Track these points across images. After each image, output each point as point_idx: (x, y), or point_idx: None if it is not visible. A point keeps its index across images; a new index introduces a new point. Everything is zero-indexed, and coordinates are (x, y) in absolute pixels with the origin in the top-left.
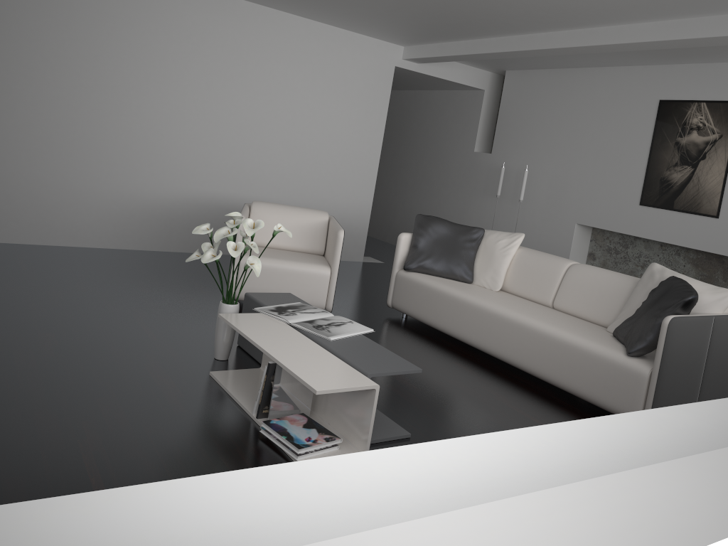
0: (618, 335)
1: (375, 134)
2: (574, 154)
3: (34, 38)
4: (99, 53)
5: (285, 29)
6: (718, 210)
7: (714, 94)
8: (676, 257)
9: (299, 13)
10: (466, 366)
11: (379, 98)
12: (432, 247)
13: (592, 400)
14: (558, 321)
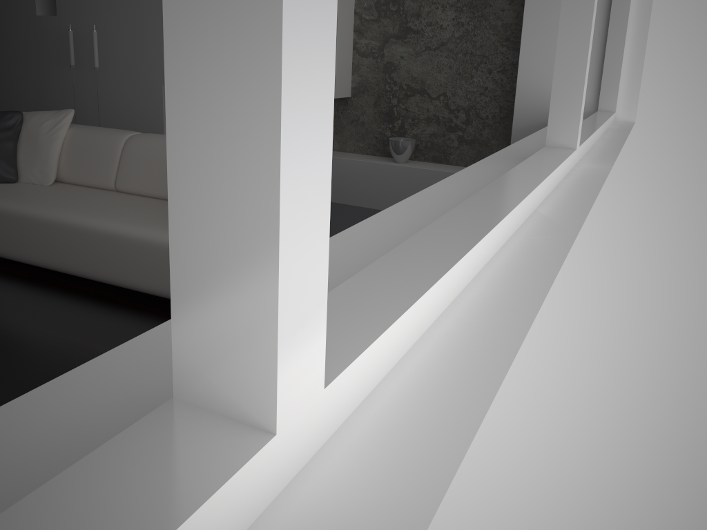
0: None
1: None
2: (146, 6)
3: None
4: None
5: None
6: None
7: None
8: None
9: None
10: (6, 291)
11: None
12: None
13: (152, 292)
14: (111, 209)
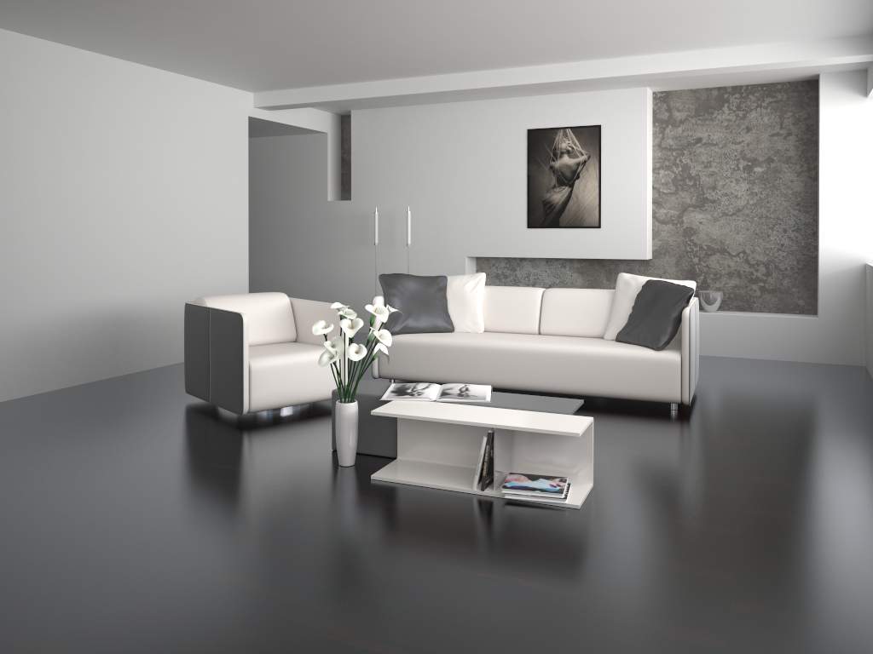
0: (627, 339)
1: (240, 196)
2: (450, 189)
3: None
4: None
5: (136, 83)
6: (599, 221)
7: (576, 121)
8: (562, 270)
9: (153, 63)
10: None
11: (239, 155)
12: (408, 305)
13: (635, 396)
14: (571, 341)
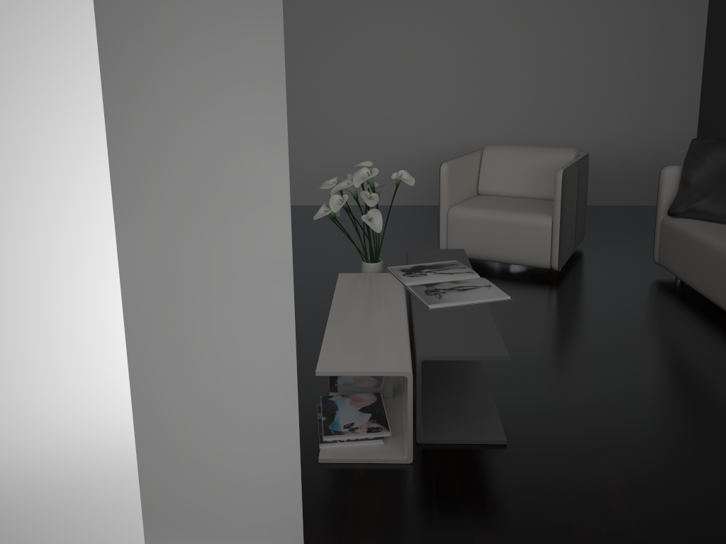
0: None
1: (690, 39)
2: None
3: (293, 18)
4: (349, 18)
5: None
6: None
7: None
8: None
9: None
10: (716, 353)
11: None
12: (710, 183)
13: None
14: None
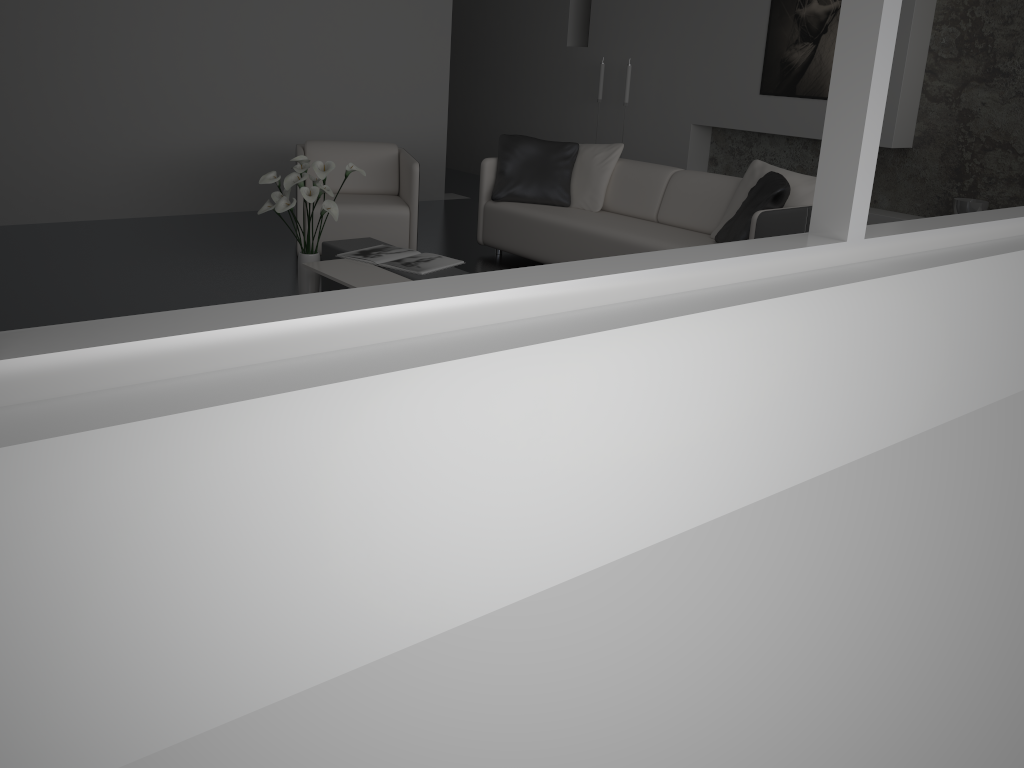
0: (718, 240)
1: (439, 38)
2: (685, 39)
3: None
4: None
5: None
6: None
7: None
8: (803, 151)
9: None
10: None
11: None
12: (521, 171)
13: None
14: (659, 234)
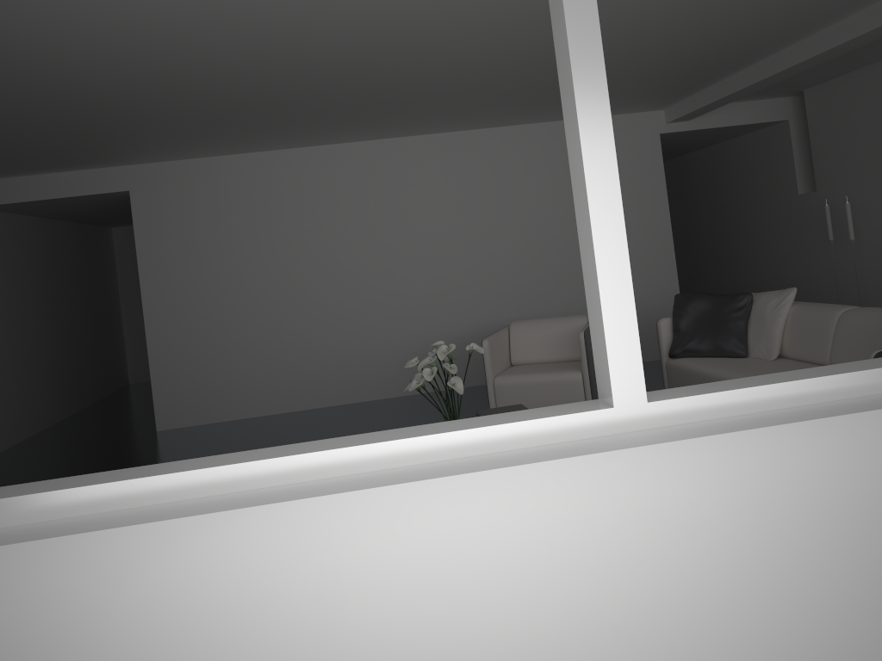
0: None
1: (657, 212)
2: None
3: (310, 227)
4: (362, 223)
5: (524, 141)
6: None
7: None
8: None
9: (533, 121)
10: None
11: (651, 173)
12: (695, 327)
13: None
14: None
